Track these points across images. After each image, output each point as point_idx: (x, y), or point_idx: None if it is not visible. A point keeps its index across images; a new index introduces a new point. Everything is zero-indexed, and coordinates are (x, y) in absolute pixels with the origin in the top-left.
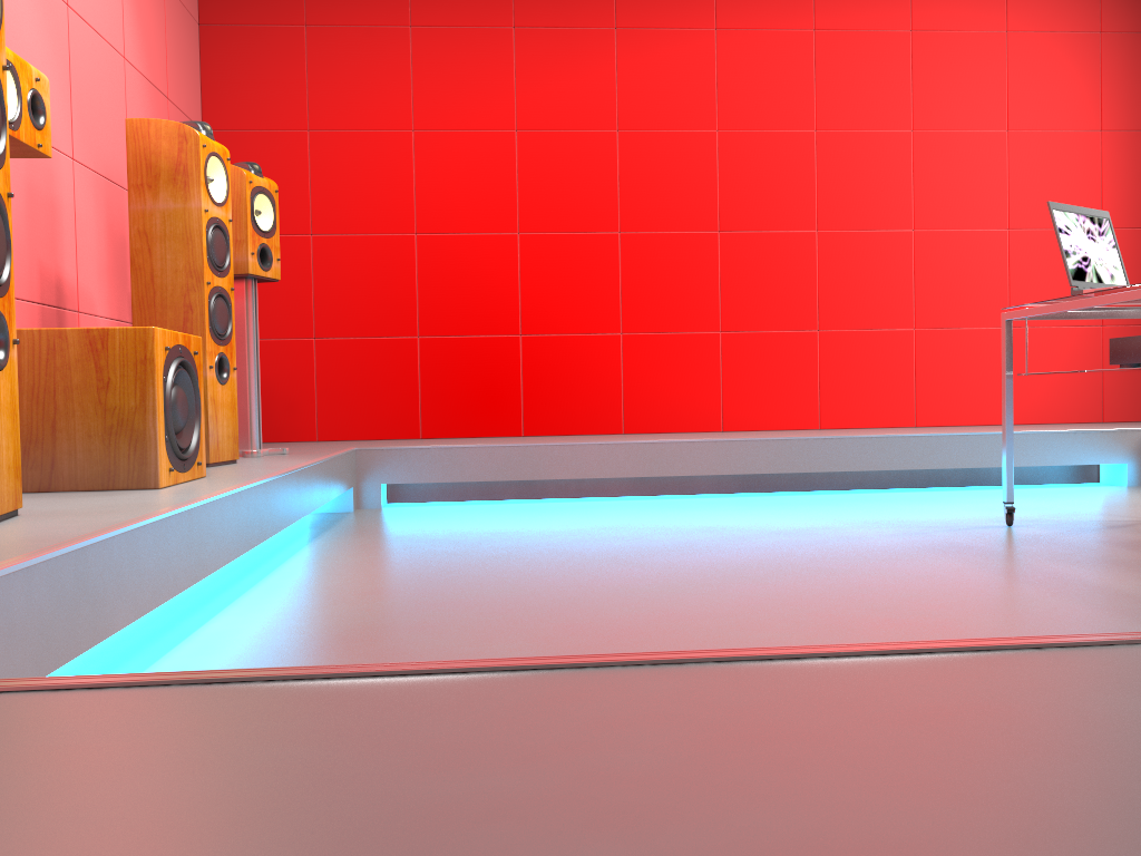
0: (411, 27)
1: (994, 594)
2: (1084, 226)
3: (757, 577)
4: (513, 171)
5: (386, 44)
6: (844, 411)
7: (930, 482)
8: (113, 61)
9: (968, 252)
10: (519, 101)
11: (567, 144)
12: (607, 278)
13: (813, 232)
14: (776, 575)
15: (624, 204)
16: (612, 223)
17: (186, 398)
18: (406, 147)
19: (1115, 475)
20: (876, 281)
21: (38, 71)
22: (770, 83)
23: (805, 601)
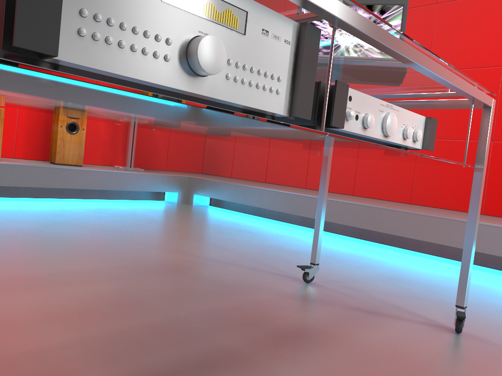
0: None
1: None
2: None
3: (10, 238)
4: None
5: None
6: None
7: None
8: None
9: None
10: None
11: None
12: None
13: (499, 67)
14: (20, 241)
15: None
16: None
17: None
18: None
19: None
20: None
21: None
22: None
23: None
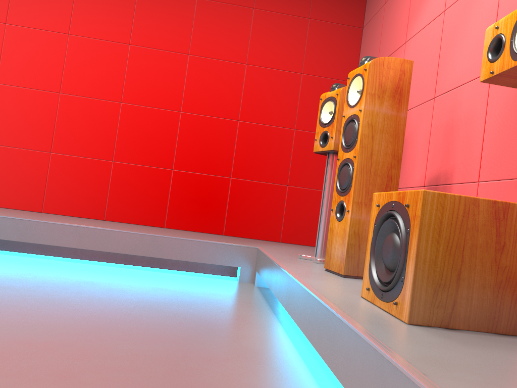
0: None
1: None
2: None
3: None
4: None
5: None
6: None
7: None
8: None
9: None
10: None
11: None
12: None
13: None
14: None
15: None
16: None
17: (390, 242)
18: None
19: None
20: None
21: None
22: None
23: None
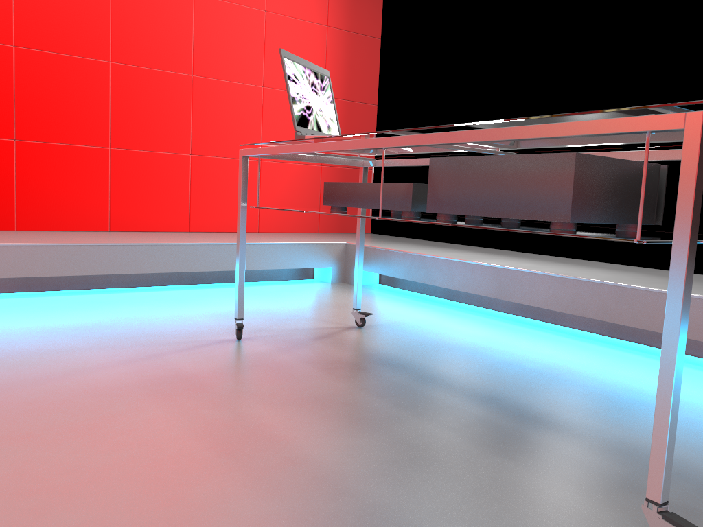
0: None
1: (183, 498)
2: (310, 79)
3: None
4: None
5: None
6: (131, 217)
7: (194, 280)
8: None
9: (234, 99)
10: None
11: None
12: None
13: (108, 62)
14: None
15: None
16: None
17: None
18: None
19: (324, 274)
20: (161, 112)
21: None
22: None
23: None
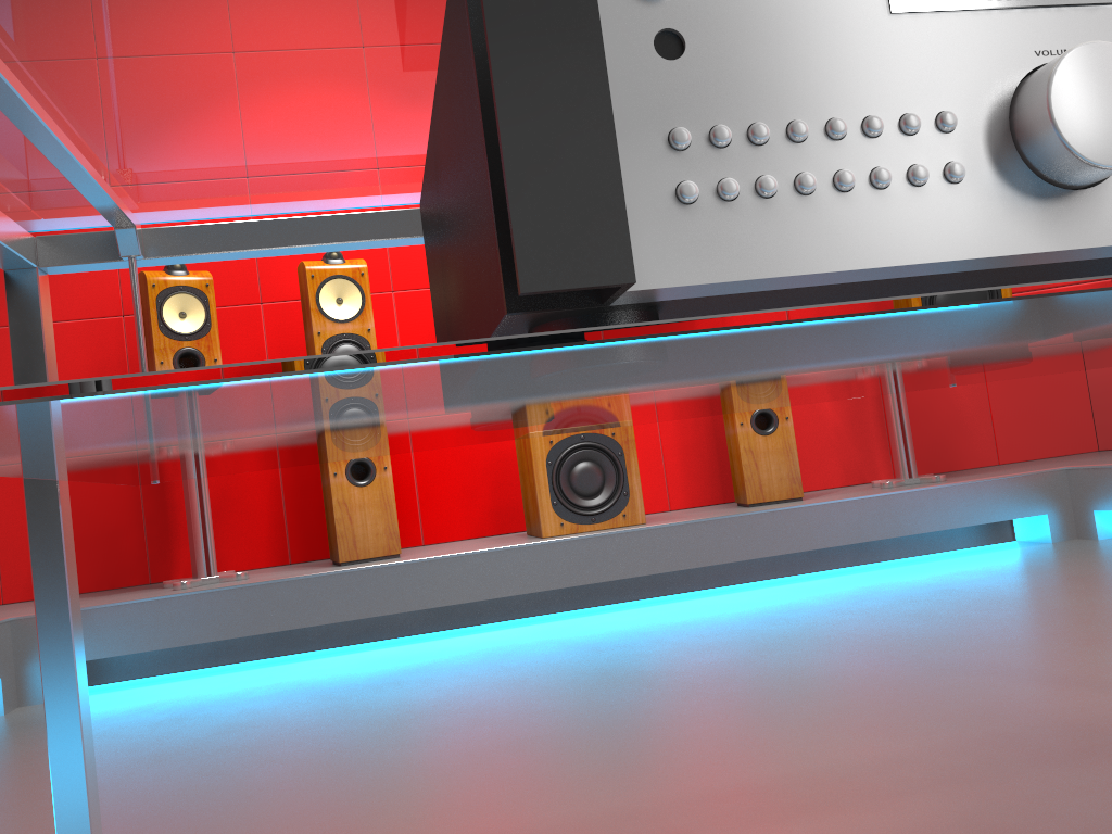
0: None
1: (600, 783)
2: None
3: (691, 691)
4: None
5: None
6: None
7: None
8: None
9: None
10: None
11: None
12: None
13: None
14: (710, 695)
15: None
16: None
17: (592, 470)
18: None
19: None
20: None
21: None
22: None
23: (553, 720)
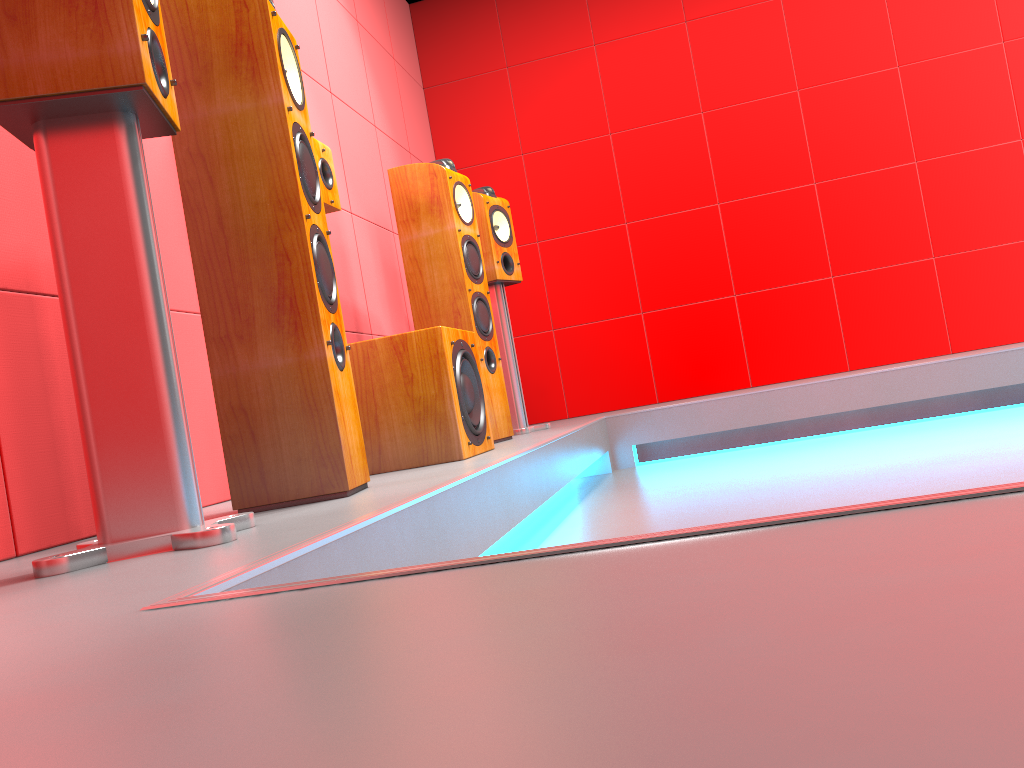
0: (595, 45)
1: None
2: None
3: None
4: (704, 149)
5: (575, 65)
6: None
7: None
8: (367, 131)
9: None
10: (701, 86)
11: (751, 113)
12: (810, 227)
13: (1018, 141)
14: None
15: (815, 156)
16: (806, 176)
17: (471, 383)
18: (606, 150)
19: None
20: None
21: (322, 144)
22: (946, 8)
23: None
